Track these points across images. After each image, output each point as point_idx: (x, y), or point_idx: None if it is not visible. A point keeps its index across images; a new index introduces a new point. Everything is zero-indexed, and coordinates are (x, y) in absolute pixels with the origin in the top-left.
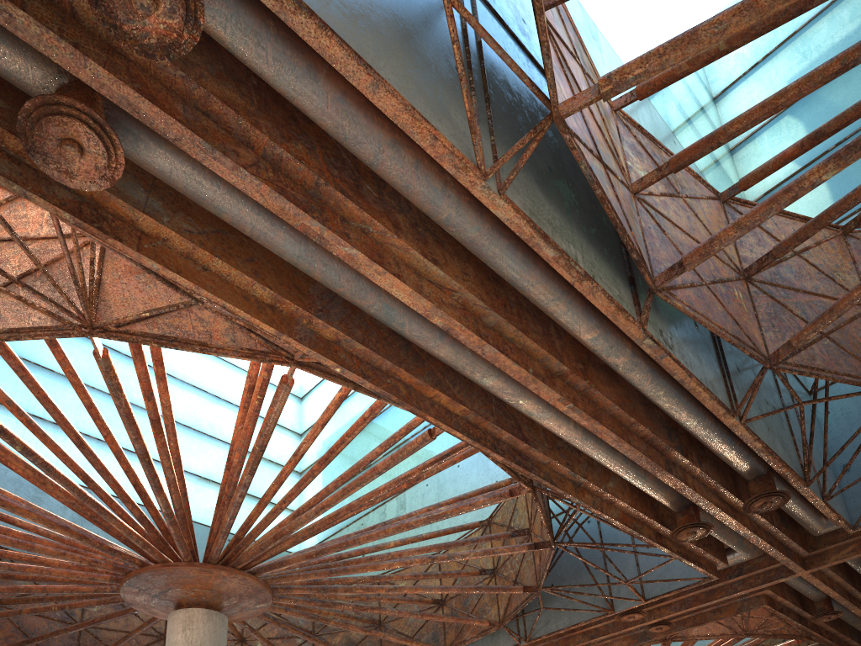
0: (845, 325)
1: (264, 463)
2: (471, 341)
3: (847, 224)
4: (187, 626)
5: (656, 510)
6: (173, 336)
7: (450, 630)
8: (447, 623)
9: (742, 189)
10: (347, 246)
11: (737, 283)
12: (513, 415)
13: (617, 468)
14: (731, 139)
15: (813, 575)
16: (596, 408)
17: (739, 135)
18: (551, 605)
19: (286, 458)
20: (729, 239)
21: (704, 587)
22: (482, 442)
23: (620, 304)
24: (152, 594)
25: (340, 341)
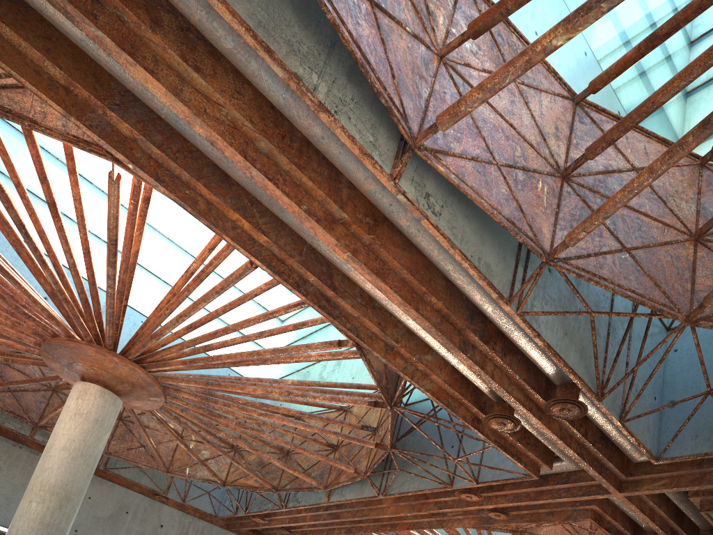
0: (655, 246)
1: (252, 305)
2: (237, 160)
3: (706, 155)
4: (81, 396)
5: (478, 396)
6: (10, 108)
7: (333, 472)
8: (334, 466)
9: (591, 92)
10: (92, 26)
11: (549, 178)
12: (327, 263)
13: (428, 340)
14: (518, 6)
15: (628, 500)
16: (384, 267)
17: (525, 2)
18: (410, 470)
19: (273, 305)
20: (473, 100)
21: (534, 487)
22: (283, 276)
23: (369, 150)
24: (62, 363)
25: (137, 140)
